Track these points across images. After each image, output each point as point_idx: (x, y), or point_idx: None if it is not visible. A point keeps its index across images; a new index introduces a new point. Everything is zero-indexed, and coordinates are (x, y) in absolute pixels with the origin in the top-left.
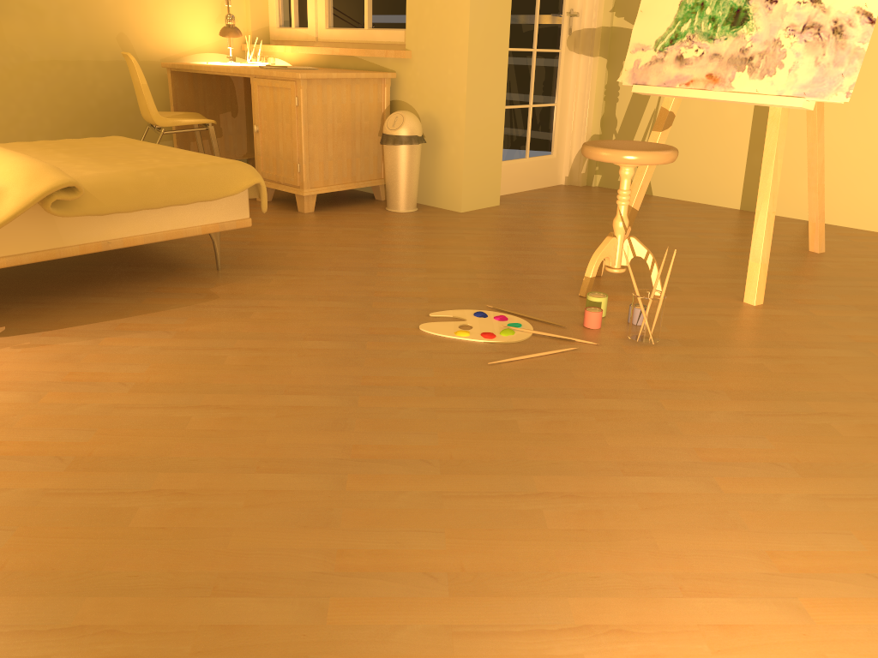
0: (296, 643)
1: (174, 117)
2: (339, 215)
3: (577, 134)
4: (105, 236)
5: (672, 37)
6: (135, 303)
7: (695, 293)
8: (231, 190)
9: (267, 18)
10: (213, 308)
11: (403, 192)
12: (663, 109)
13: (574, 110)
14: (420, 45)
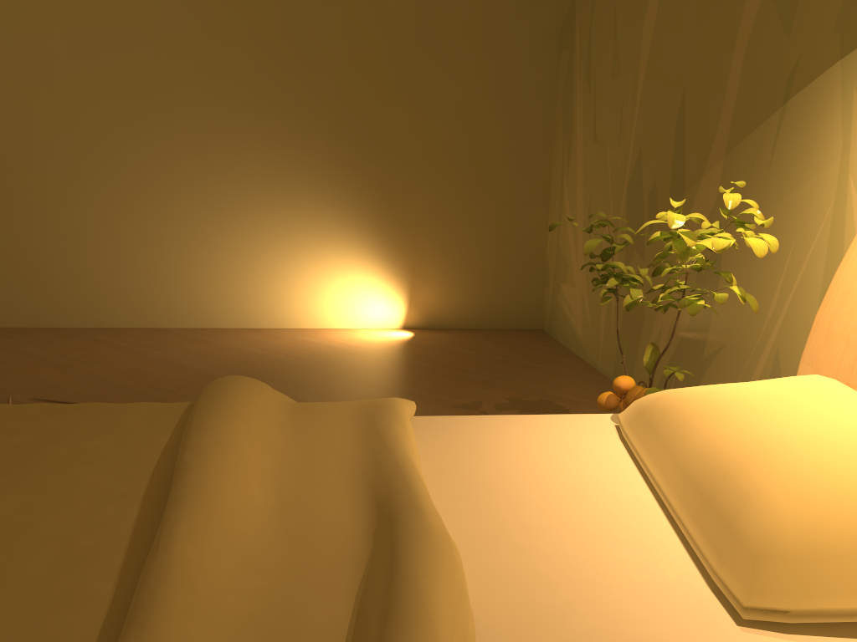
0: (364, 372)
1: None
2: None
3: None
4: None
5: None
6: None
7: None
8: None
9: None
10: None
11: None
12: None
13: None
14: None
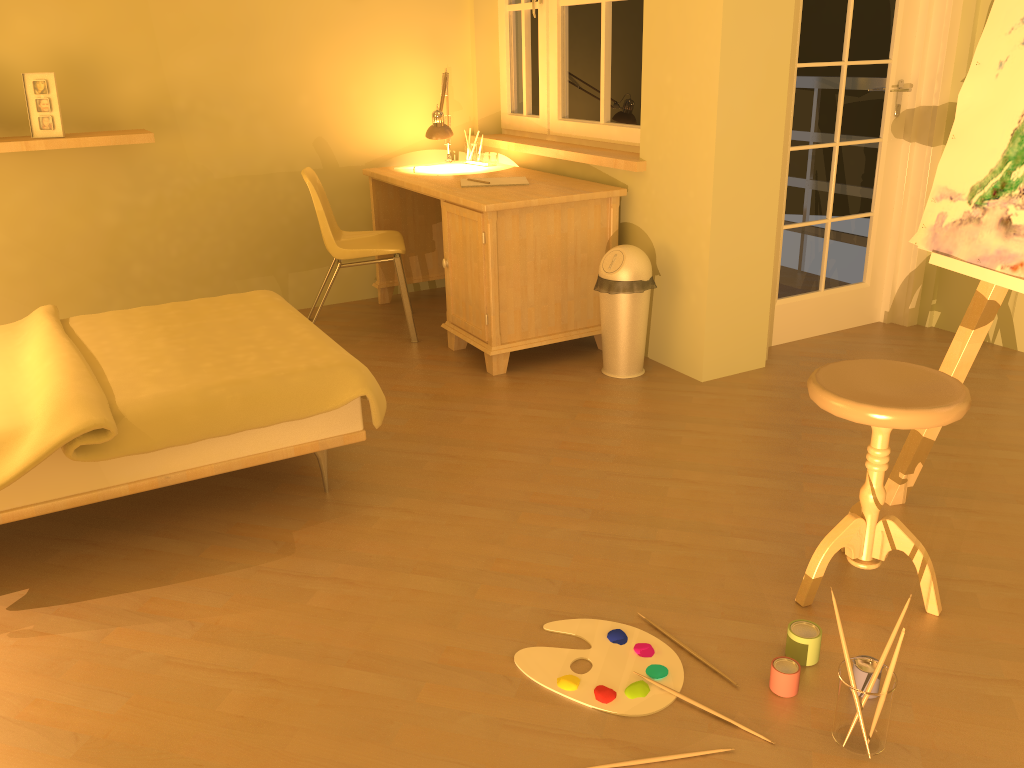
0: None
1: (366, 239)
2: (533, 381)
3: (904, 254)
4: (162, 469)
5: (997, 185)
6: (191, 555)
7: (1002, 615)
8: (328, 404)
9: (498, 101)
10: (275, 575)
11: (622, 352)
12: (978, 294)
13: (901, 220)
14: (656, 155)
